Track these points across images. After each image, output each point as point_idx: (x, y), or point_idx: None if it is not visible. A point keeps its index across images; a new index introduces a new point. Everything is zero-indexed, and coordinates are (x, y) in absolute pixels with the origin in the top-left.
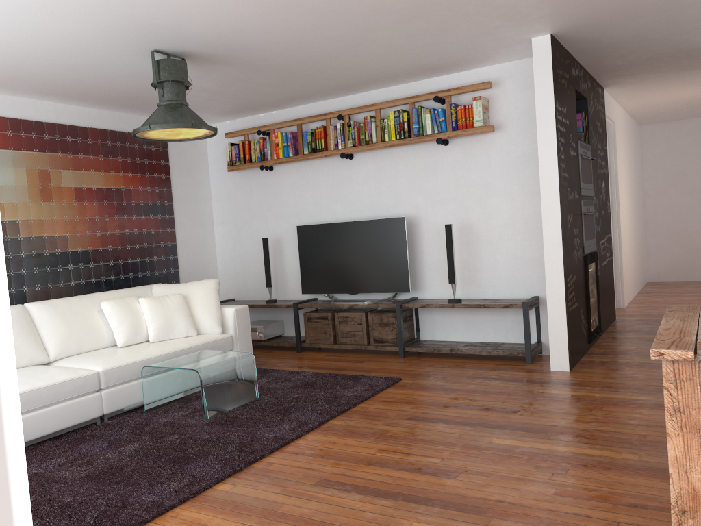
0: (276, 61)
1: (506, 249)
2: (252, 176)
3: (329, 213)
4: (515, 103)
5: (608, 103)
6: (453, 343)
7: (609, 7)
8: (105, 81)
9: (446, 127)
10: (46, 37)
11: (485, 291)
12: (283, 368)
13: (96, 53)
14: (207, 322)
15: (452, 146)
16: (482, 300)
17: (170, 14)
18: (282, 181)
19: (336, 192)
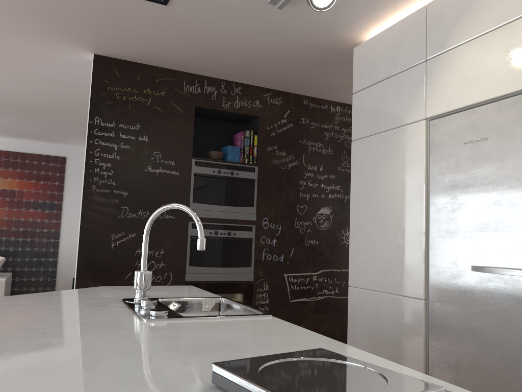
0: None
1: None
2: None
3: None
4: None
5: None
6: None
7: (49, 19)
8: None
9: None
10: None
11: None
12: None
13: None
14: None
15: None
16: None
17: None
18: None
19: None
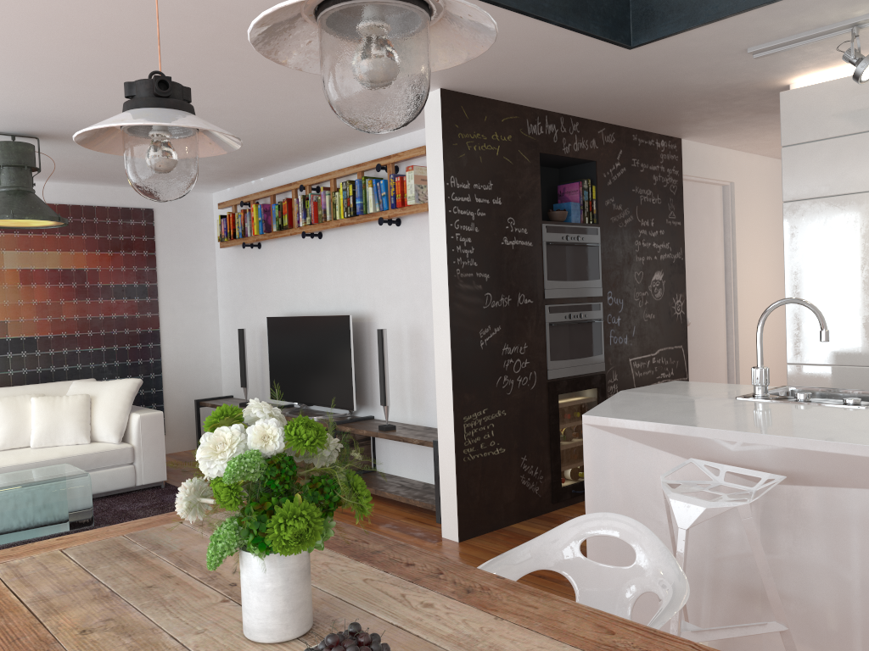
0: None
1: None
2: (245, 254)
3: (303, 303)
4: None
5: (705, 157)
6: (396, 481)
7: None
8: None
9: (388, 204)
10: None
11: (432, 418)
12: None
13: None
14: (104, 430)
15: (404, 227)
16: (421, 429)
17: None
18: (268, 262)
19: (309, 278)
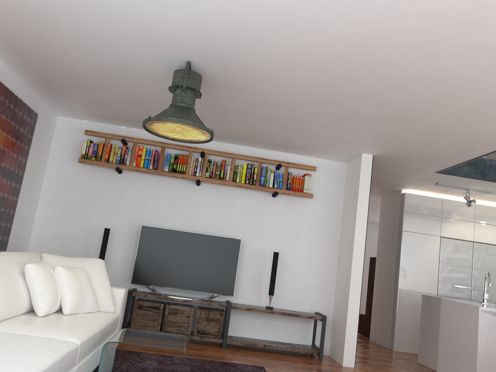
0: (232, 105)
1: (302, 276)
2: (97, 172)
3: (167, 221)
4: (324, 184)
5: None
6: (256, 340)
7: (419, 155)
8: (87, 57)
9: (282, 186)
10: (146, 11)
11: (282, 303)
12: (138, 350)
13: (145, 40)
14: (104, 300)
15: (278, 199)
16: (283, 310)
17: (264, 51)
18: (128, 185)
19: (178, 206)
